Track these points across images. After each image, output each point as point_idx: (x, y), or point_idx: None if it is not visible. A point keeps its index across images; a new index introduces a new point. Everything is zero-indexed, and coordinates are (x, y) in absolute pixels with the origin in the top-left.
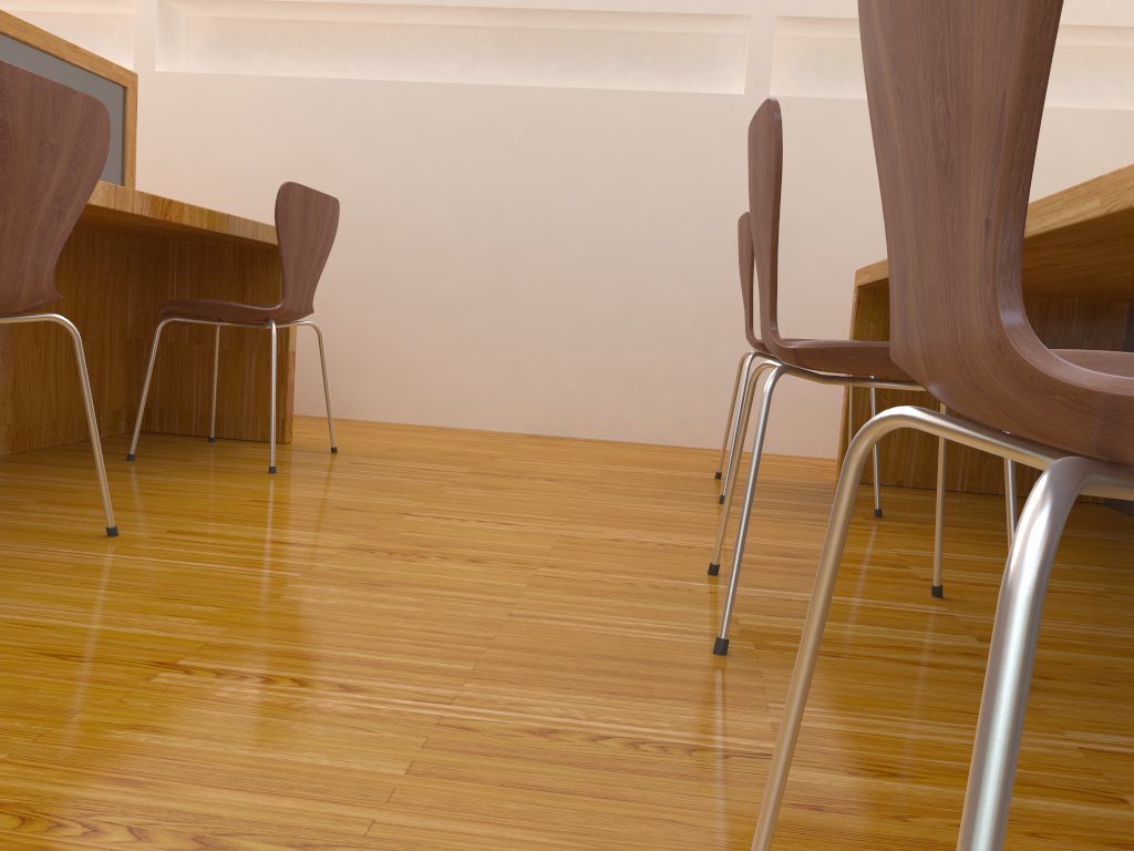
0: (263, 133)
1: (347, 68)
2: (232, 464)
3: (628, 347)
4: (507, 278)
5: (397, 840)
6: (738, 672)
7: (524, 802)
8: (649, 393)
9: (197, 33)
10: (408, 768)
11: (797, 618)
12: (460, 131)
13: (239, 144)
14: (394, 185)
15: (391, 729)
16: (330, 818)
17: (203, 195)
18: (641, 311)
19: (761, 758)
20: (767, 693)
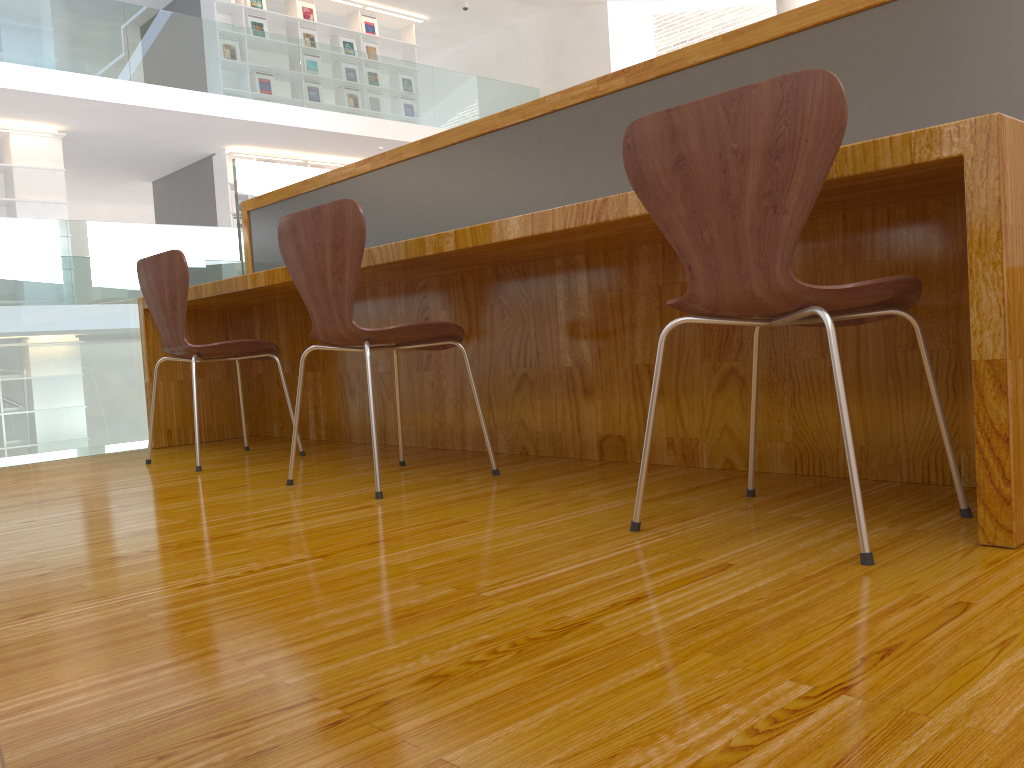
0: None
1: None
2: (711, 520)
3: None
4: None
5: None
6: None
7: None
8: None
9: None
10: None
11: None
12: None
13: None
14: None
15: None
16: None
17: None
18: None
19: None
20: None
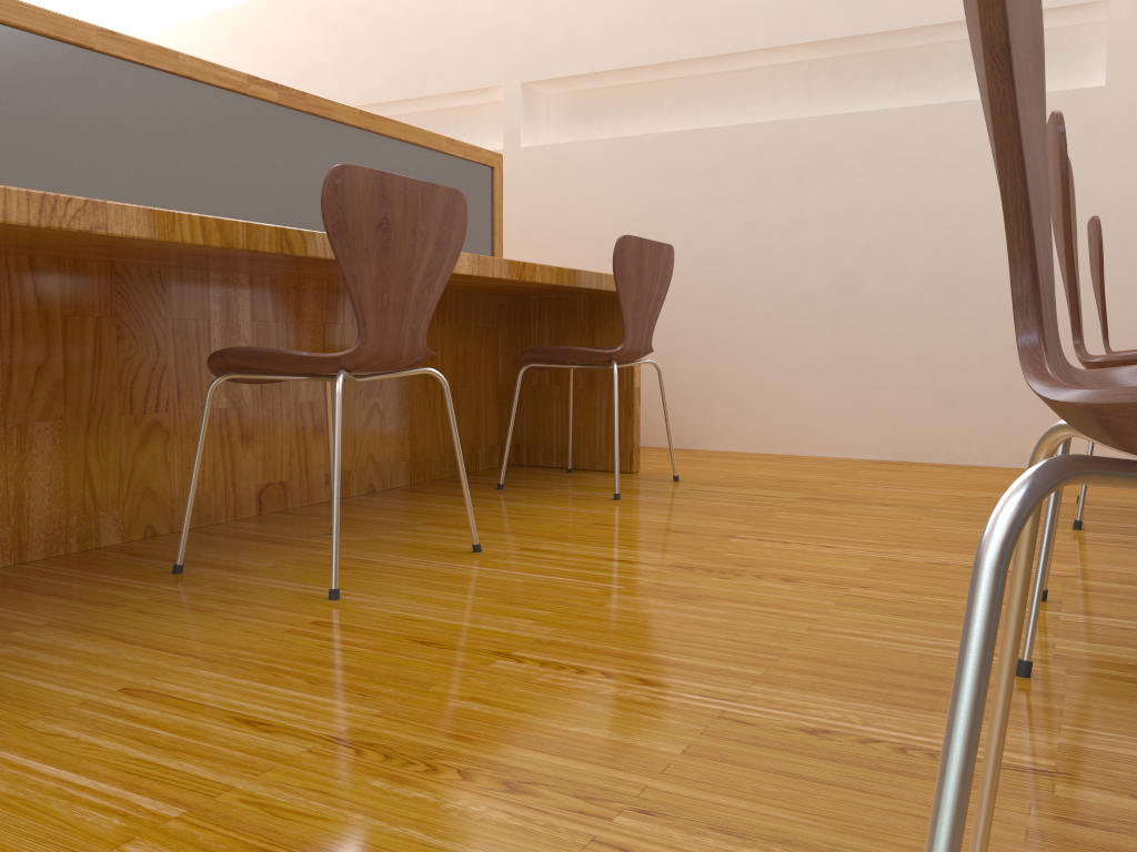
0: (611, 190)
1: (686, 119)
2: (583, 492)
3: (980, 366)
4: (847, 304)
5: (662, 803)
6: (1037, 694)
7: (781, 786)
8: (1006, 414)
9: (555, 108)
10: (684, 749)
11: (1127, 647)
12: (794, 165)
13: (592, 202)
14: (732, 224)
15: (676, 717)
16: (611, 780)
17: (562, 251)
18: (994, 328)
19: (1035, 773)
20: (1065, 715)
